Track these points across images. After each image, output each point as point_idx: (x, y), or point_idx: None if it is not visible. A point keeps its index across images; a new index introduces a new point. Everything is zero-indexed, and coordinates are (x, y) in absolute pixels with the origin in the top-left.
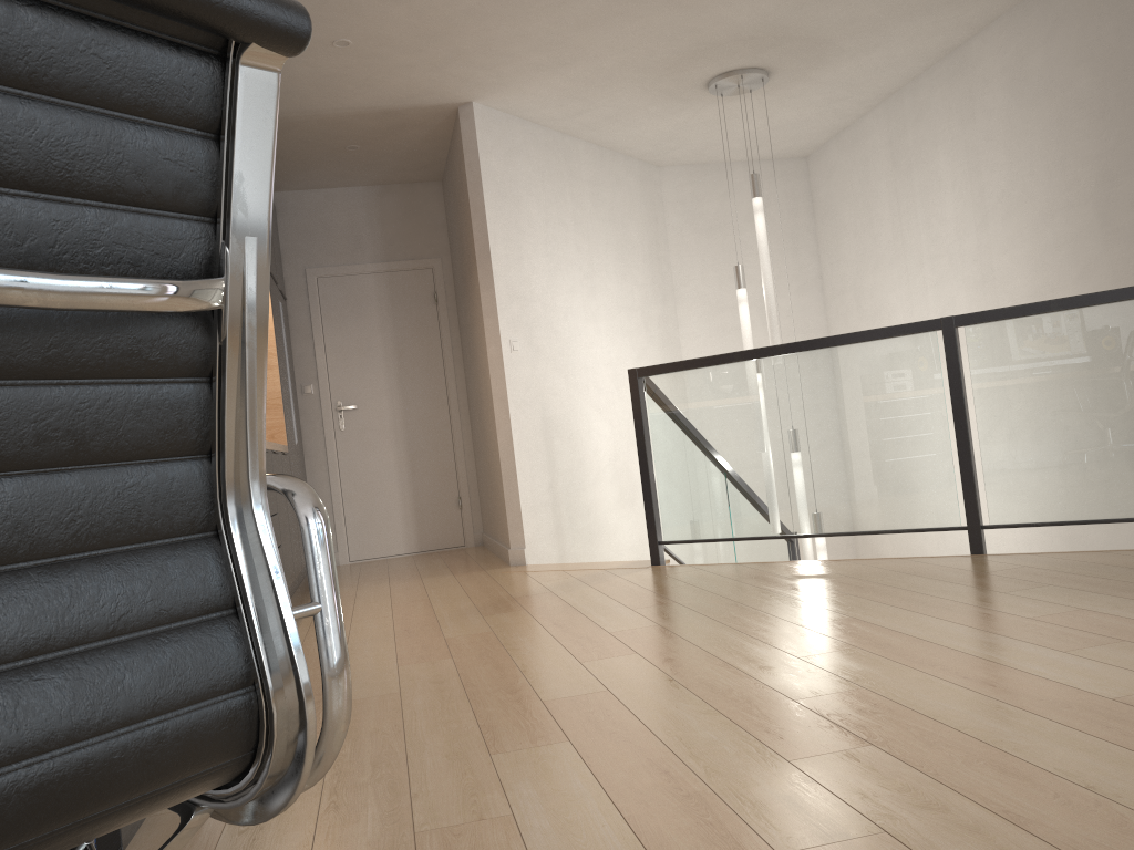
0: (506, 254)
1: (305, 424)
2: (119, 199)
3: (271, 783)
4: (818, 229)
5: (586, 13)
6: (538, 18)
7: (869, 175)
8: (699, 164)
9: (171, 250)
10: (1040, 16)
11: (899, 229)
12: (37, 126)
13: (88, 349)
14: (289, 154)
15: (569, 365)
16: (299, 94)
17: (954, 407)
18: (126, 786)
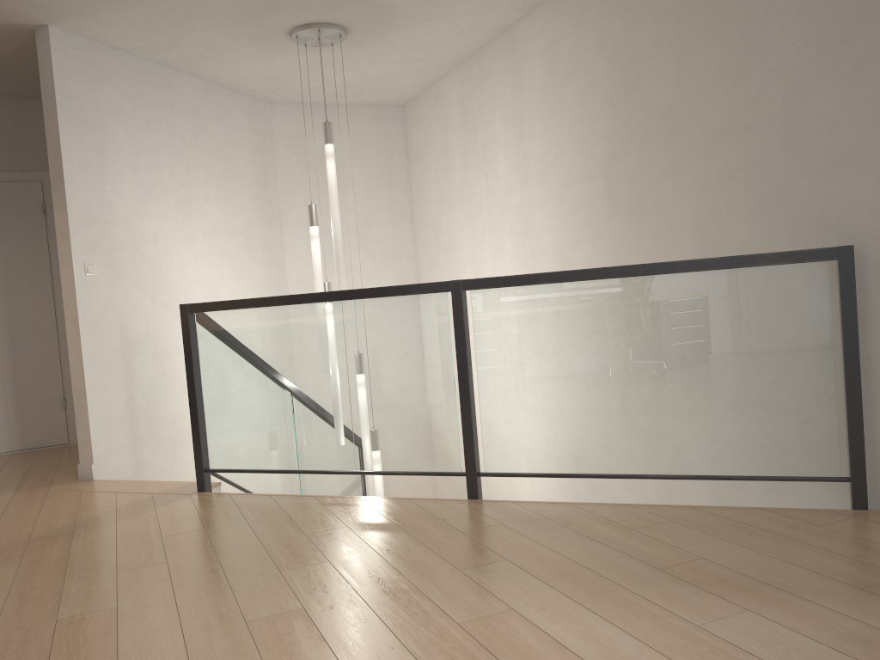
0: (85, 178)
1: None
2: None
3: None
4: (411, 170)
5: None
6: None
7: (447, 128)
8: (308, 104)
9: None
10: (571, 6)
11: (467, 178)
12: None
13: None
14: None
15: (157, 286)
16: None
17: (458, 364)
18: None
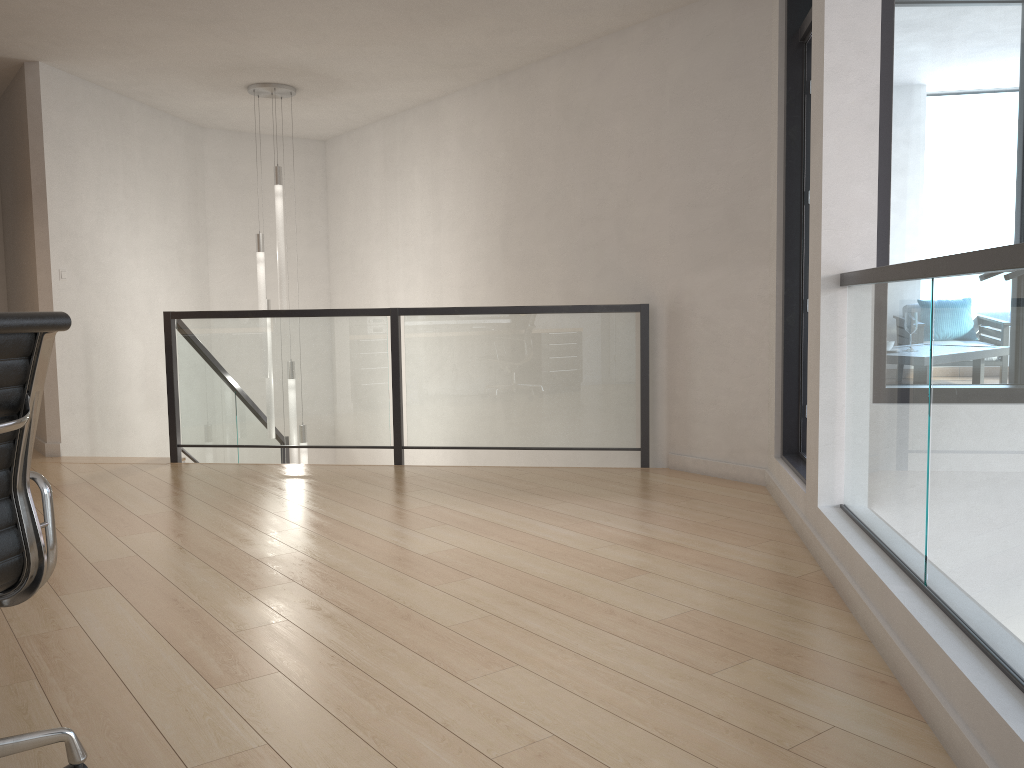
0: (61, 196)
1: None
2: None
3: (24, 589)
4: (329, 200)
5: (151, 30)
6: (110, 25)
7: (369, 171)
8: (237, 131)
9: (10, 399)
10: (482, 100)
11: (385, 217)
12: None
13: None
14: None
15: (111, 292)
16: None
17: (393, 368)
18: None
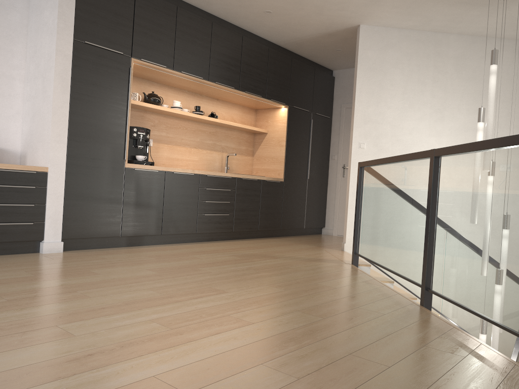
0: (367, 99)
1: (330, 172)
2: None
3: None
4: None
5: None
6: None
7: None
8: None
9: None
10: None
11: None
12: None
13: None
14: (317, 55)
15: None
16: (283, 32)
17: (427, 209)
18: None
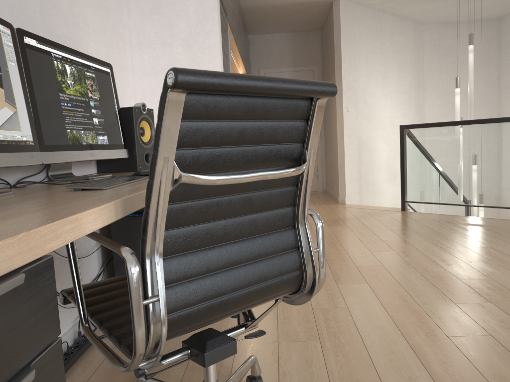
0: (348, 68)
1: None
2: (283, 142)
3: (303, 295)
4: (501, 55)
5: None
6: None
7: None
8: (443, 22)
9: (293, 153)
10: None
11: None
12: (270, 128)
13: (273, 181)
14: (257, 20)
15: (372, 118)
16: None
17: None
18: (273, 293)
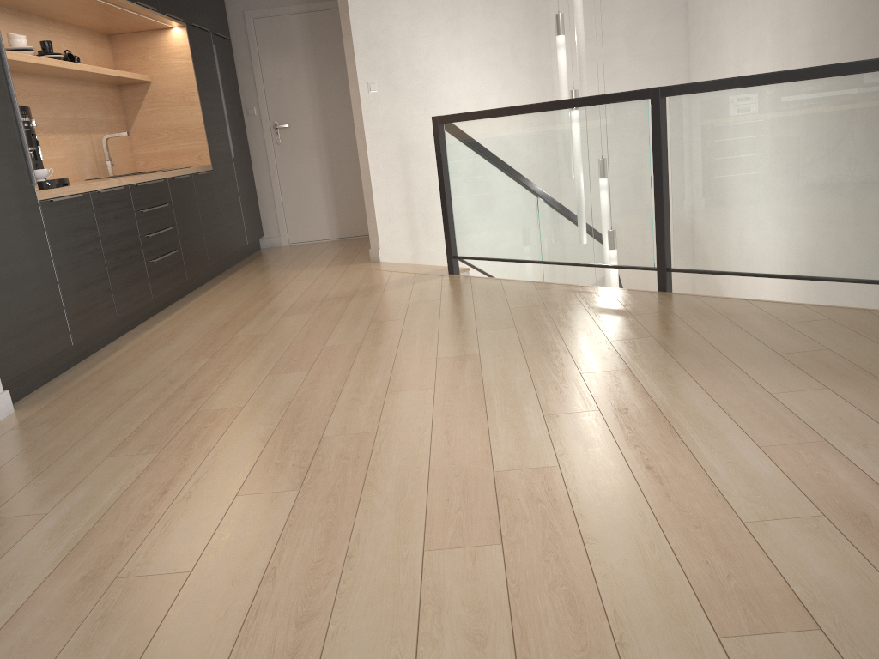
0: (365, 6)
1: (251, 139)
2: None
3: None
4: None
5: None
6: None
7: None
8: None
9: None
10: None
11: None
12: None
13: None
14: None
15: (429, 99)
16: None
17: (654, 169)
18: None
